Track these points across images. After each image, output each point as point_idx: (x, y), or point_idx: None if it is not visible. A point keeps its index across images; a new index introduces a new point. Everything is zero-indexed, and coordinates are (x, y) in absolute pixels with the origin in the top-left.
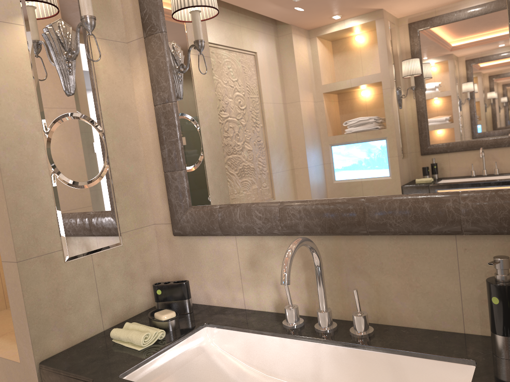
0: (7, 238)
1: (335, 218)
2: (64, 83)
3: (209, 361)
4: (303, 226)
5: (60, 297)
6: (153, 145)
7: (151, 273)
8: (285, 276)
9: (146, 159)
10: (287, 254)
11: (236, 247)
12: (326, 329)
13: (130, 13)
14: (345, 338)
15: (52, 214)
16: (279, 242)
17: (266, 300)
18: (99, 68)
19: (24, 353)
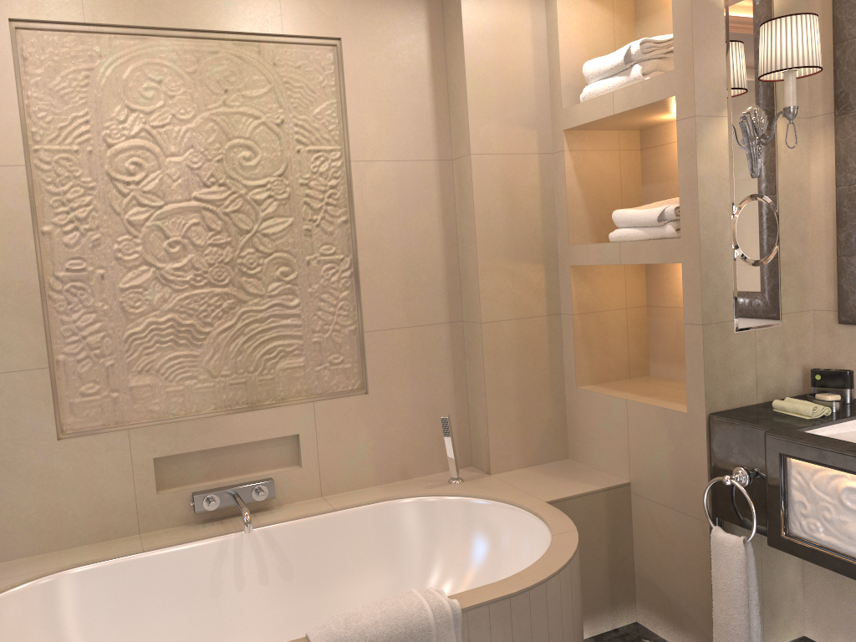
0: (695, 304)
1: None
2: (752, 166)
3: None
4: None
5: (727, 363)
6: (824, 227)
7: (804, 360)
8: None
9: (813, 241)
10: None
11: None
12: None
13: (818, 87)
14: None
15: (729, 287)
16: None
17: None
18: (780, 148)
19: (693, 404)
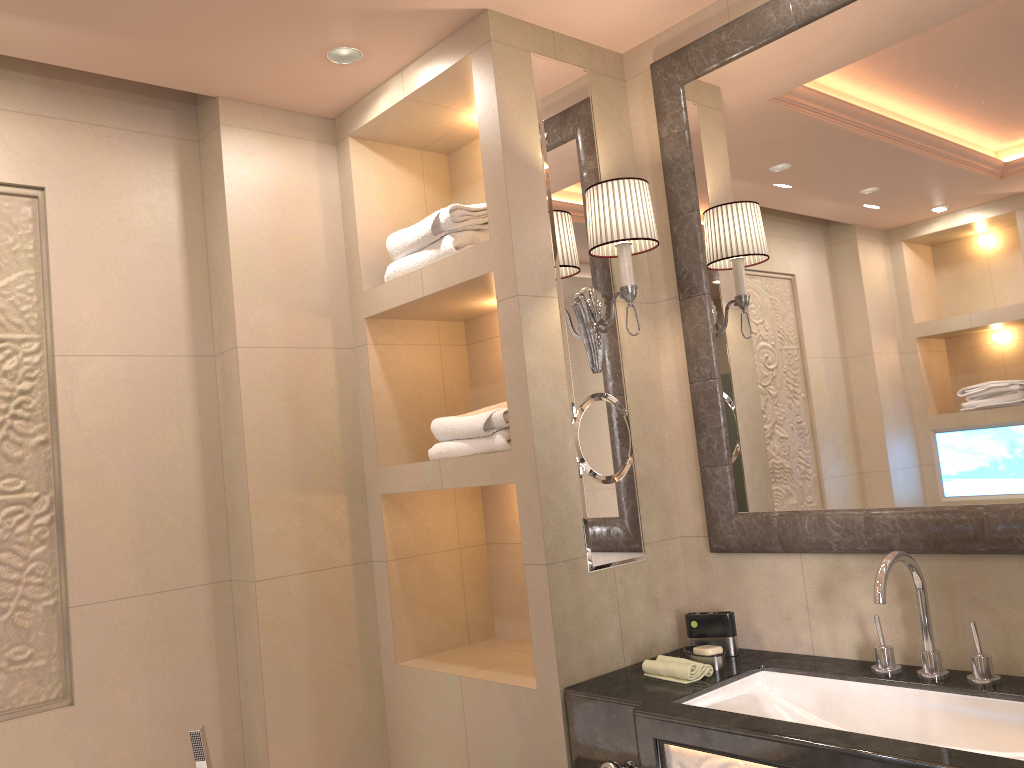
0: (536, 537)
1: (943, 531)
2: (593, 358)
3: (771, 711)
4: (898, 541)
5: (583, 614)
6: (683, 432)
7: (676, 602)
8: (879, 593)
9: (673, 450)
10: (880, 568)
11: (801, 570)
12: (934, 674)
13: (659, 268)
14: (961, 685)
15: (577, 512)
16: (863, 563)
17: (845, 642)
18: (624, 337)
19: (544, 676)
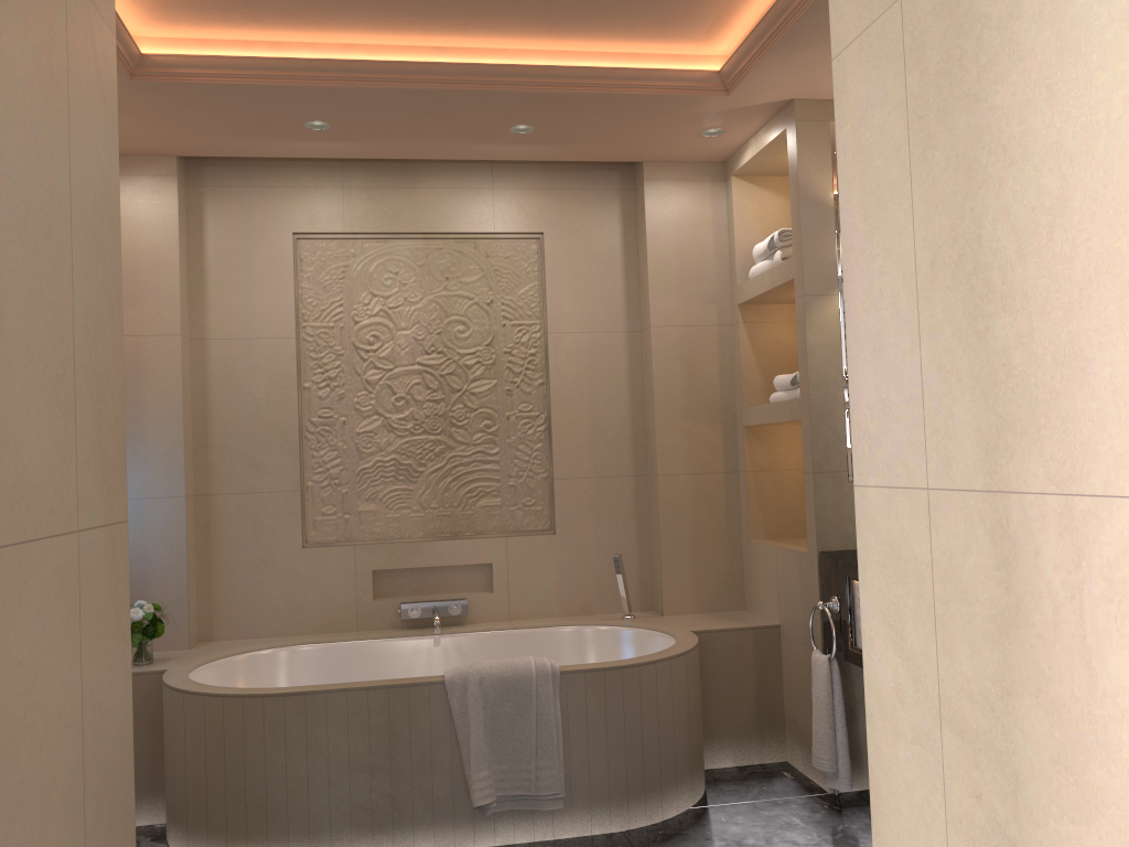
0: (808, 454)
1: None
2: None
3: None
4: None
5: (841, 508)
6: None
7: None
8: None
9: None
10: None
11: None
12: None
13: None
14: None
15: (842, 441)
16: None
17: None
18: None
19: (810, 544)
